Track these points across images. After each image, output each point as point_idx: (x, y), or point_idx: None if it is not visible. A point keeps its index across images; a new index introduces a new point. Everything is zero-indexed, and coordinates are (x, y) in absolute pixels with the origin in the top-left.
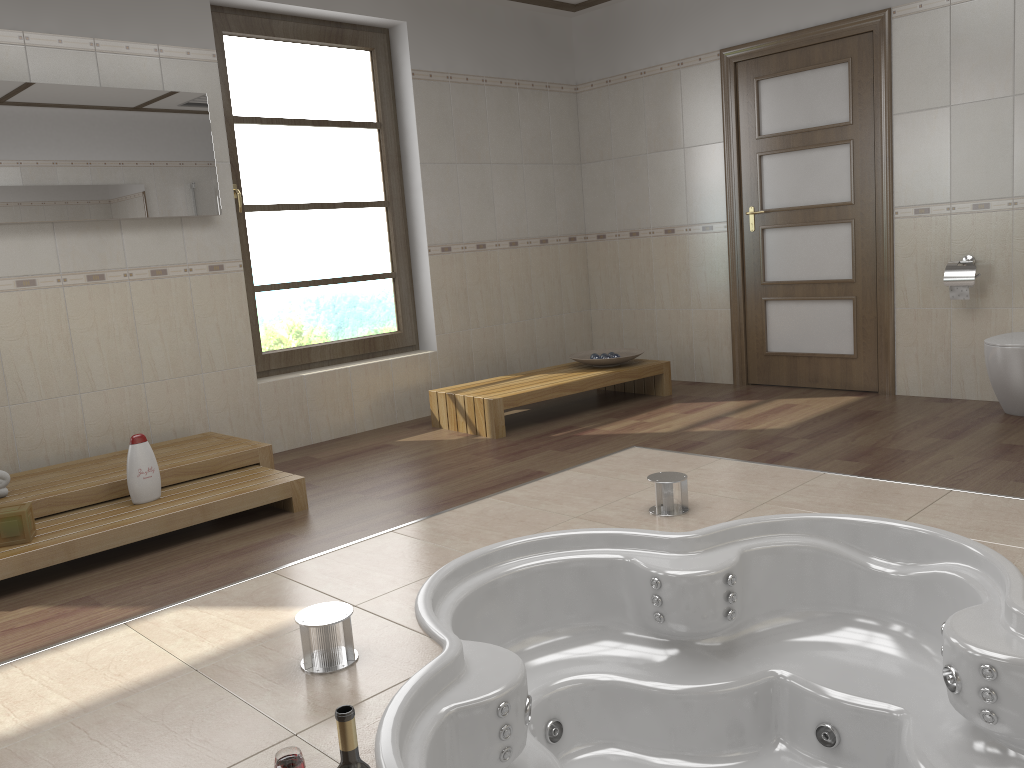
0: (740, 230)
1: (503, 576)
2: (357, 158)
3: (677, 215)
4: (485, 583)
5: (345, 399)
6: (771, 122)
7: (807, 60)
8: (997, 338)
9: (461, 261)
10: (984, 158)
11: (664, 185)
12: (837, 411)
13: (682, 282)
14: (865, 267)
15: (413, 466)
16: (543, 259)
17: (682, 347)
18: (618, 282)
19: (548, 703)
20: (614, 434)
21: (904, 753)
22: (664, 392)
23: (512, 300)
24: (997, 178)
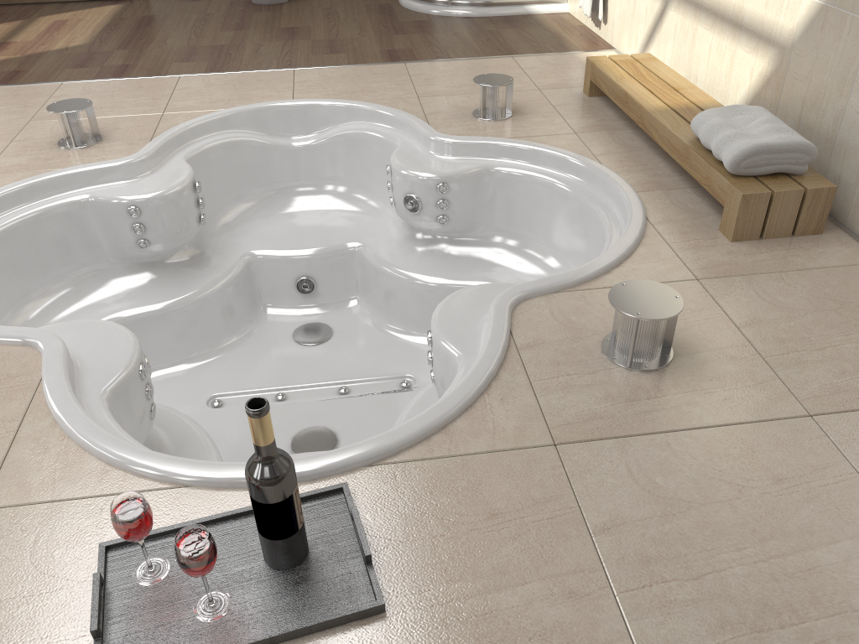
0: None
1: None
2: None
3: None
4: None
5: None
6: None
7: None
8: None
9: None
10: None
11: None
12: (116, 21)
13: None
14: None
15: None
16: None
17: None
18: None
19: None
20: None
21: (380, 270)
22: None
23: None
24: None
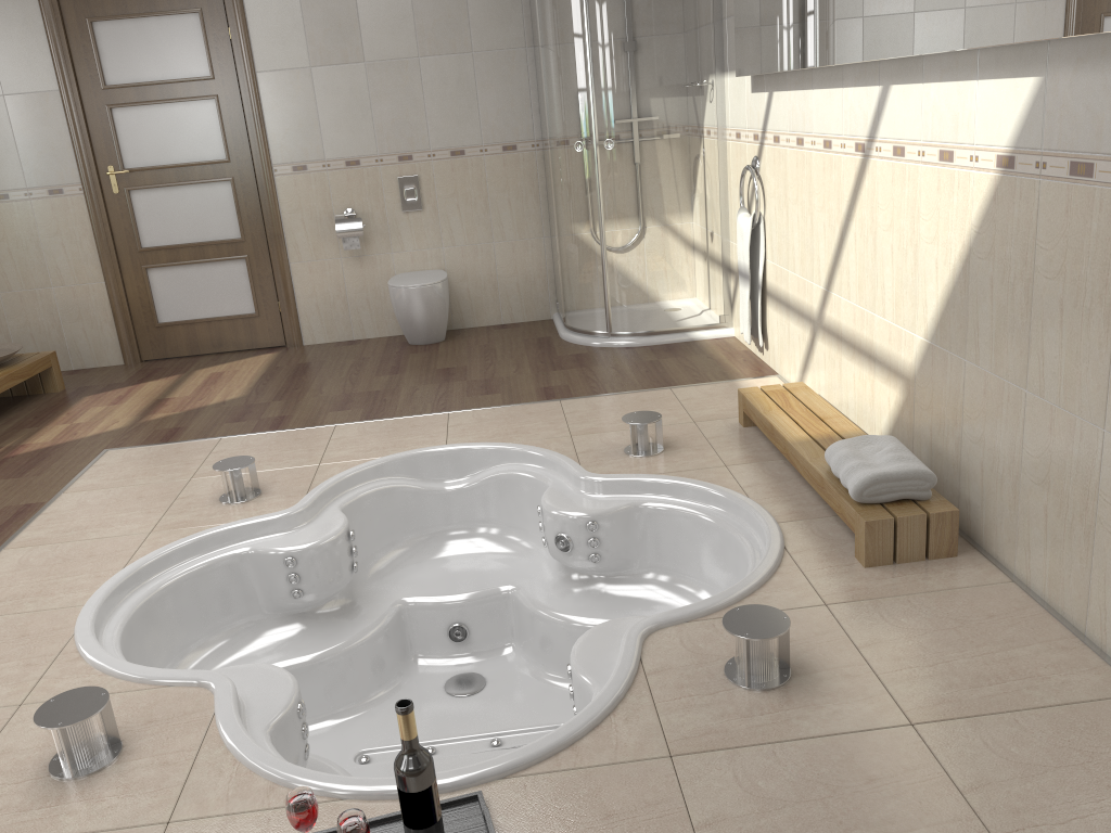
0: (102, 192)
1: (134, 614)
2: None
3: (10, 177)
4: (124, 627)
5: None
6: (118, 71)
7: (151, 5)
8: (396, 281)
9: None
10: (349, 119)
11: None
12: (272, 370)
13: (33, 257)
14: (253, 225)
15: None
16: None
17: (48, 333)
18: None
19: None
20: (61, 444)
21: (534, 613)
22: (58, 387)
23: None
24: (363, 137)
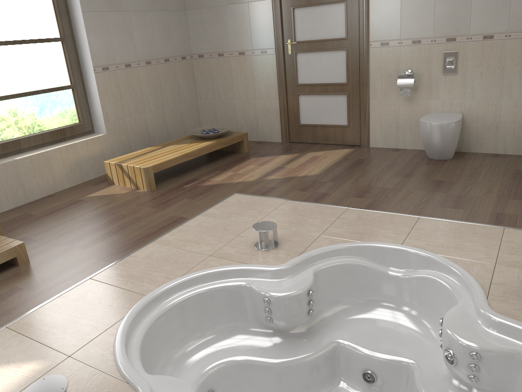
0: (283, 53)
1: (170, 308)
2: (37, 8)
3: (246, 44)
4: (159, 316)
5: (48, 171)
6: None
7: None
8: (426, 118)
9: (116, 76)
10: (419, 14)
11: (237, 25)
12: (342, 160)
13: (250, 84)
14: (353, 76)
15: (99, 218)
16: (167, 71)
17: (252, 122)
18: (213, 84)
19: (206, 382)
20: (222, 184)
21: None
22: (245, 150)
23: (150, 98)
24: (425, 26)
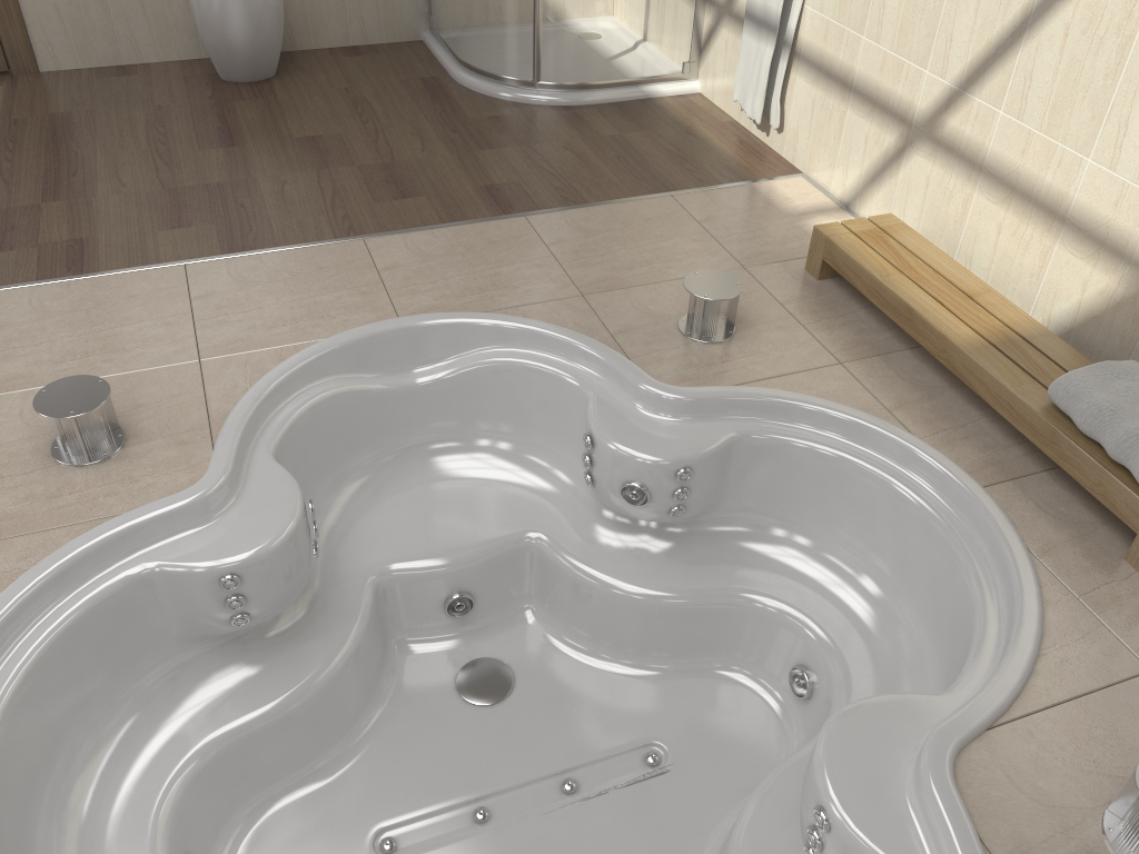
0: None
1: None
2: None
3: None
4: None
5: None
6: None
7: None
8: None
9: None
10: None
11: None
12: (9, 127)
13: None
14: None
15: None
16: None
17: None
18: None
19: None
20: None
21: (581, 581)
22: None
23: None
24: None
